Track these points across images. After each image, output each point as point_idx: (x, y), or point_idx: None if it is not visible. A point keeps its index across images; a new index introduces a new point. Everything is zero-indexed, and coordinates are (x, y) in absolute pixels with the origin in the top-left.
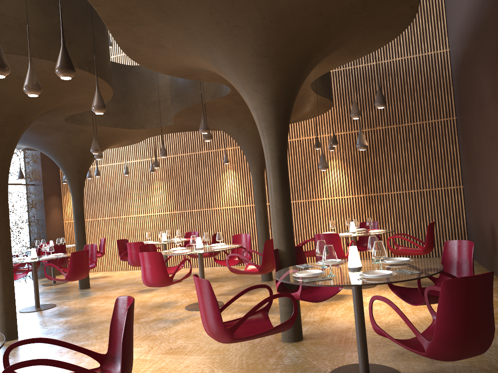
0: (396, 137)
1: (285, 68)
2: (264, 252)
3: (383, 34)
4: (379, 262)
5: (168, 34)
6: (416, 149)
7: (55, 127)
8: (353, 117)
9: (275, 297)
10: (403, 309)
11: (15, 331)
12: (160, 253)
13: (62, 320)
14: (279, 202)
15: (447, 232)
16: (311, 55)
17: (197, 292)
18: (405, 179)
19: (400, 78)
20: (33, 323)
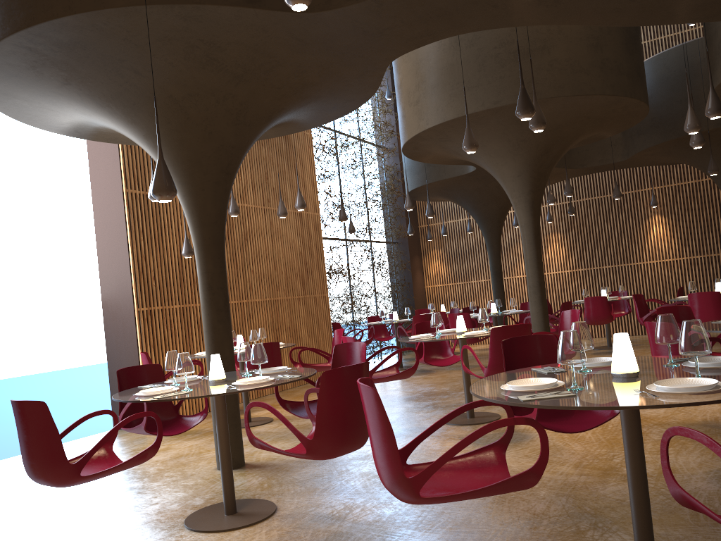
0: None
1: None
2: None
3: None
4: None
5: None
6: None
7: None
8: None
9: None
10: None
11: None
12: (718, 293)
13: None
14: None
15: None
16: None
17: None
18: None
19: None
20: None
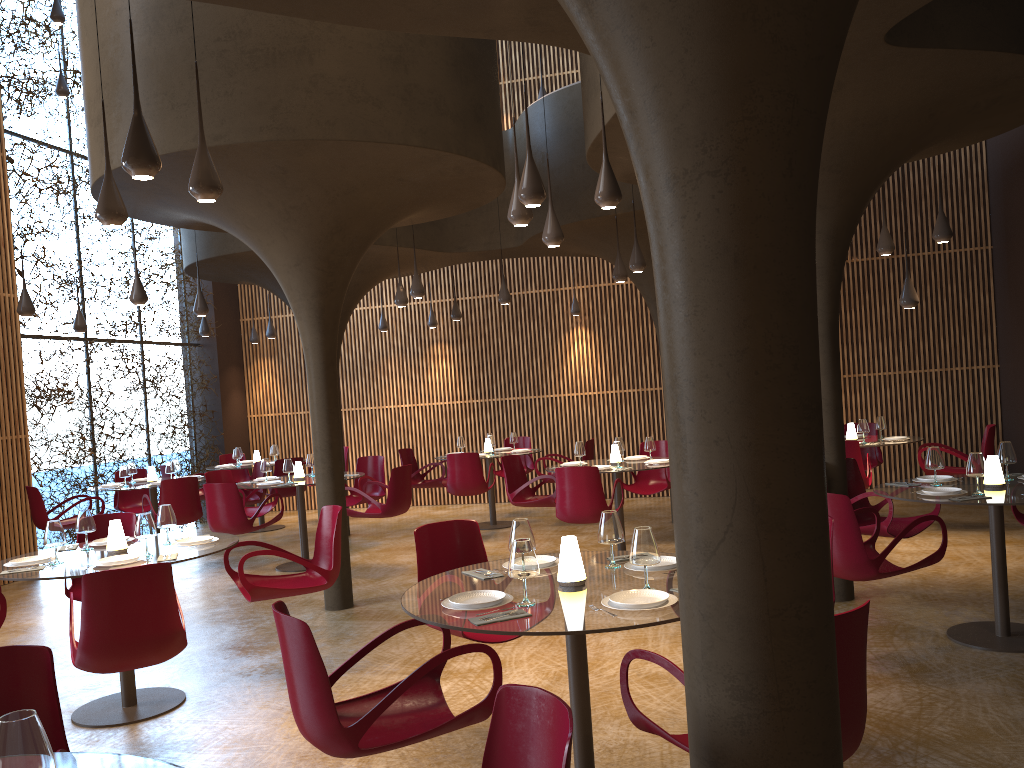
0: (887, 277)
1: (857, 189)
2: None
3: (979, 134)
4: (1014, 480)
5: None
6: (920, 300)
7: None
8: (883, 252)
9: (922, 520)
10: (970, 558)
11: (352, 594)
12: (596, 469)
13: (389, 581)
14: (829, 391)
15: (968, 444)
16: (891, 169)
17: None
18: (900, 352)
19: (896, 173)
20: None
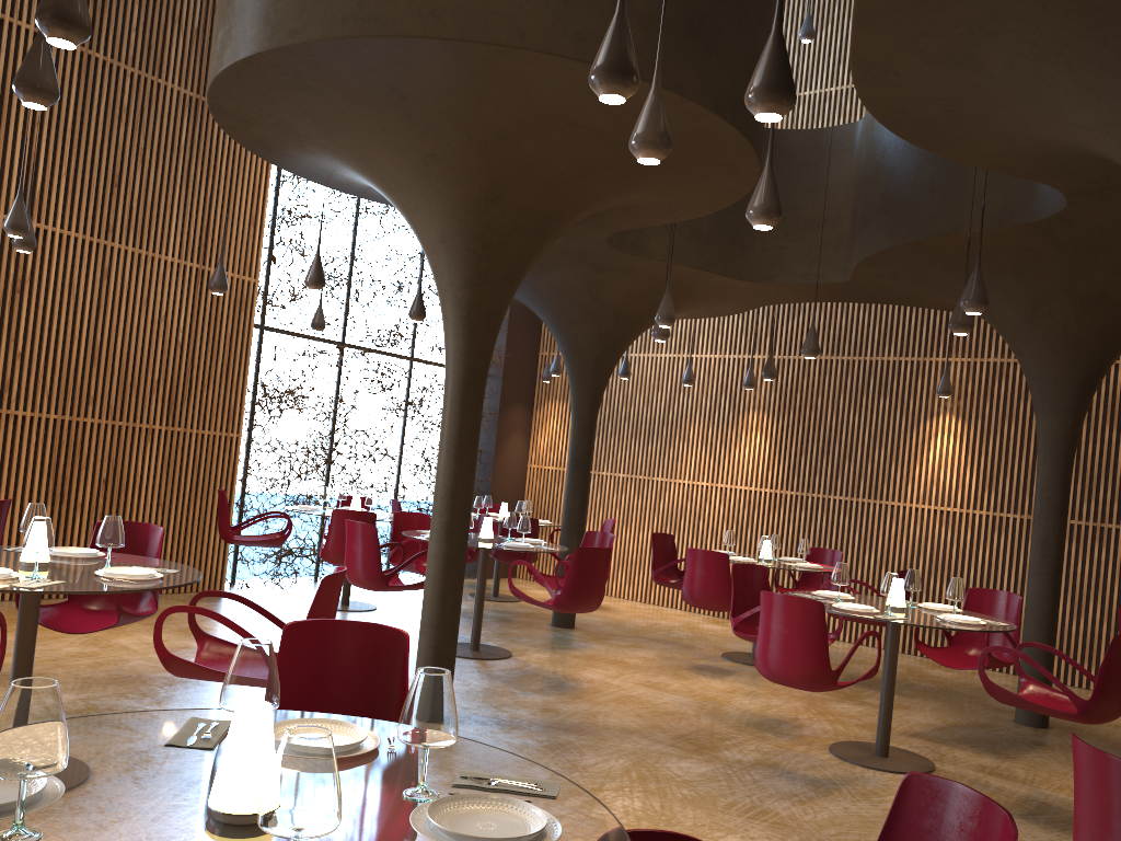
0: None
1: None
2: (1105, 665)
3: None
4: None
5: (1016, 25)
6: None
7: (576, 255)
8: None
9: None
10: None
11: None
12: (819, 606)
13: (534, 699)
14: None
15: None
16: None
17: (1092, 798)
18: None
19: None
20: (473, 688)
